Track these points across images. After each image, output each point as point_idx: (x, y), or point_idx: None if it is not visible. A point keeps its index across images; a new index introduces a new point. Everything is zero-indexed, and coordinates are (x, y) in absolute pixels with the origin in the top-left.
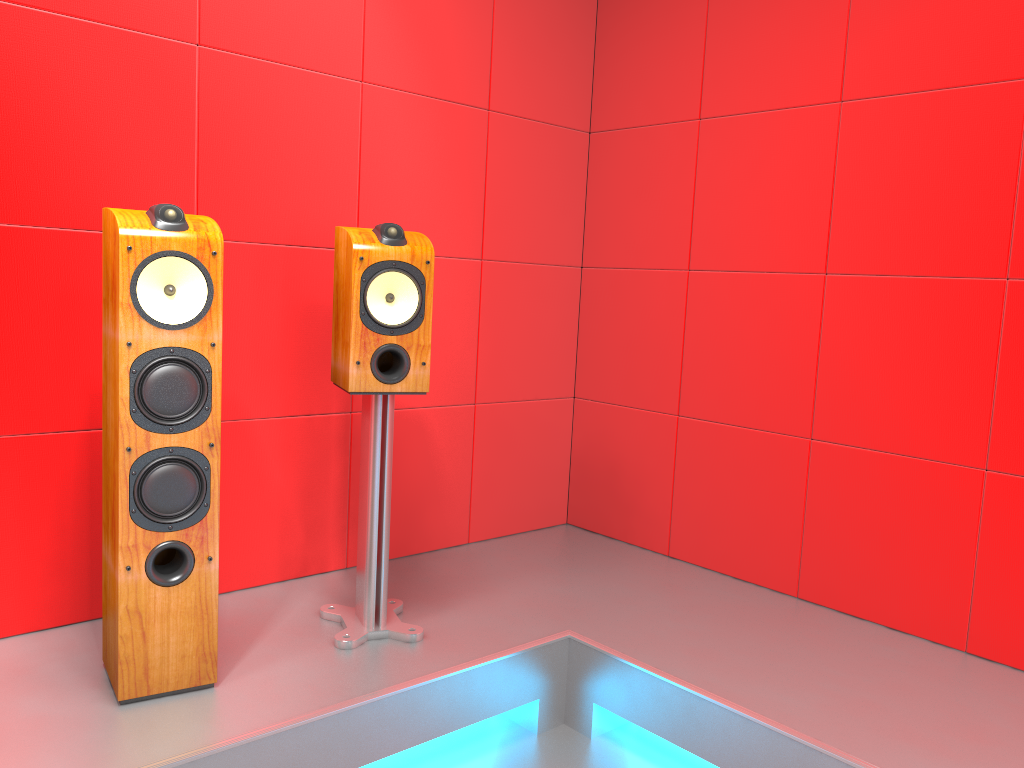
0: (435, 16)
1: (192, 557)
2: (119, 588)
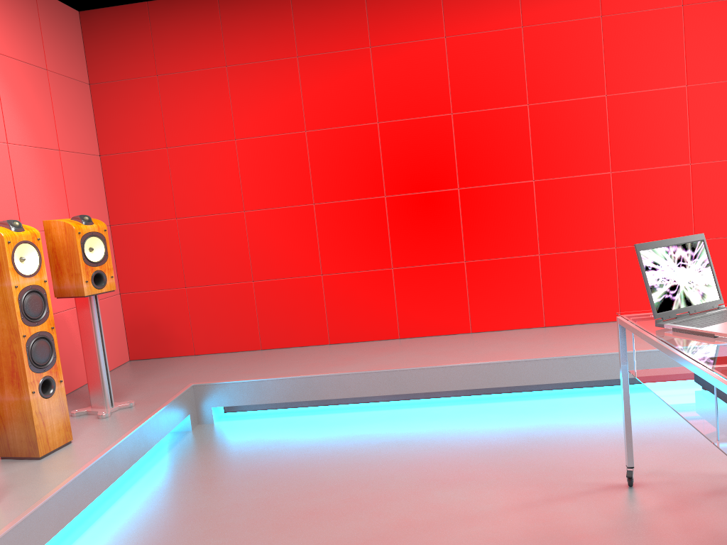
0: (30, 105)
1: (55, 382)
2: (31, 403)
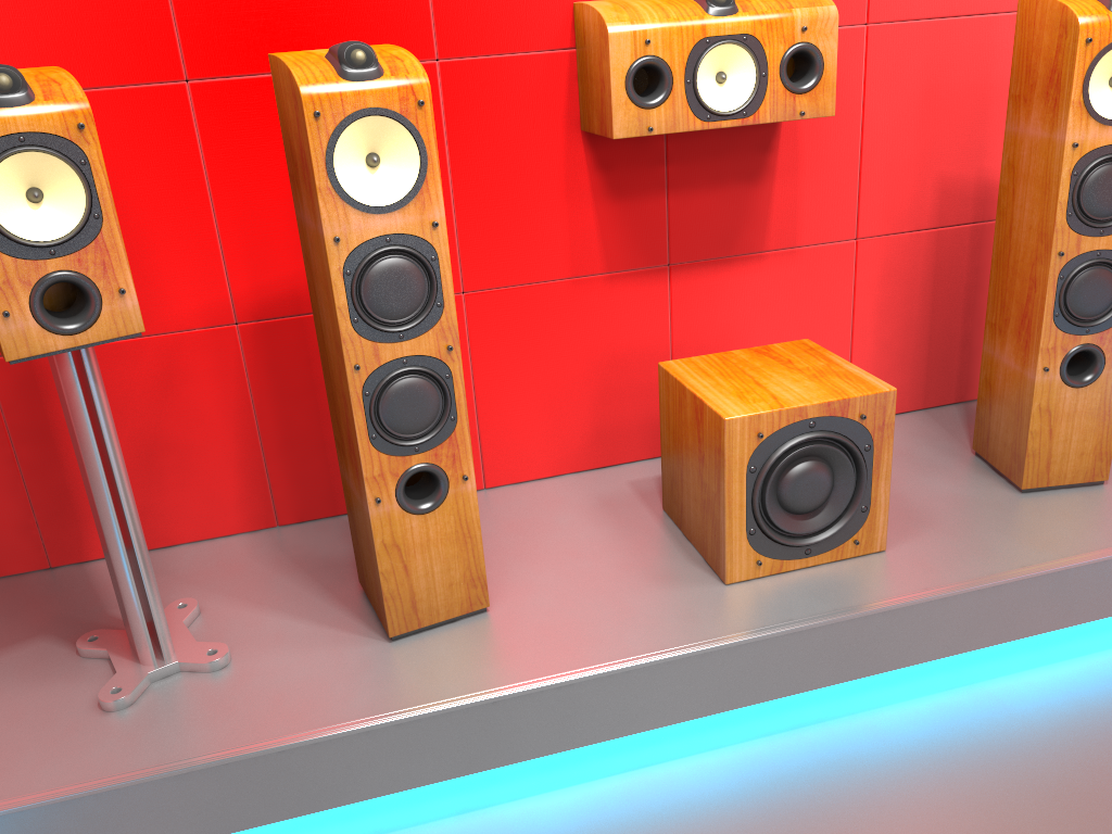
0: None
1: (1103, 360)
2: (1034, 388)
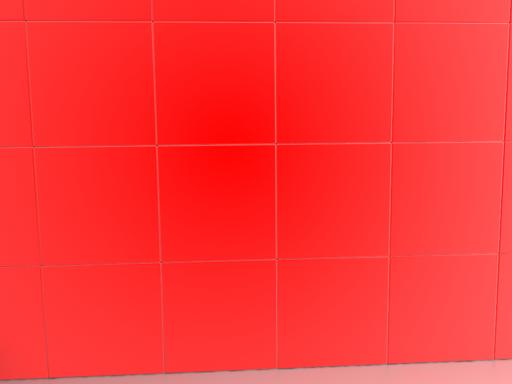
0: None
1: None
2: None
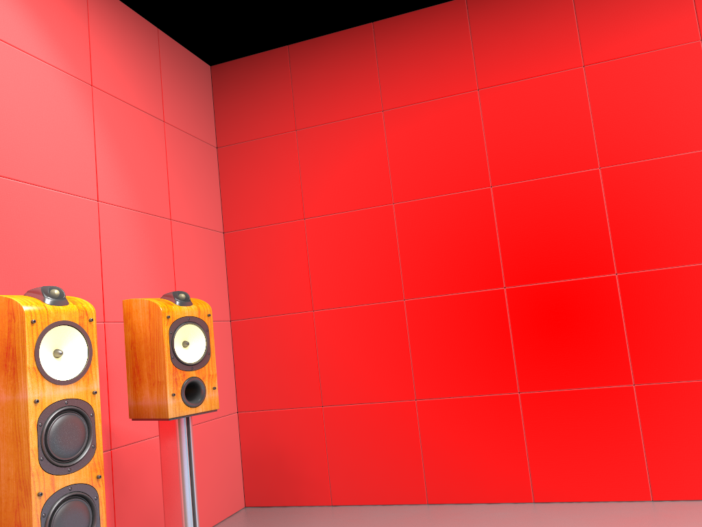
0: (136, 158)
1: None
2: None
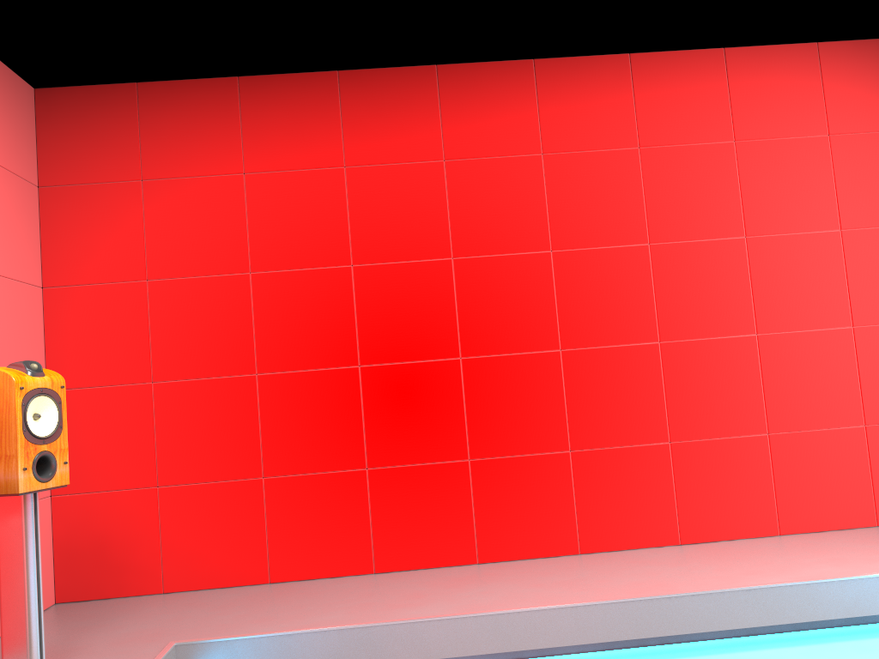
0: None
1: None
2: None
